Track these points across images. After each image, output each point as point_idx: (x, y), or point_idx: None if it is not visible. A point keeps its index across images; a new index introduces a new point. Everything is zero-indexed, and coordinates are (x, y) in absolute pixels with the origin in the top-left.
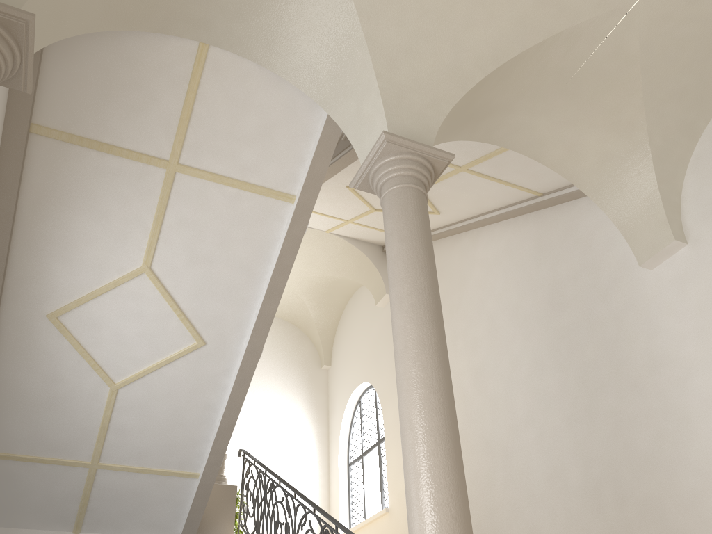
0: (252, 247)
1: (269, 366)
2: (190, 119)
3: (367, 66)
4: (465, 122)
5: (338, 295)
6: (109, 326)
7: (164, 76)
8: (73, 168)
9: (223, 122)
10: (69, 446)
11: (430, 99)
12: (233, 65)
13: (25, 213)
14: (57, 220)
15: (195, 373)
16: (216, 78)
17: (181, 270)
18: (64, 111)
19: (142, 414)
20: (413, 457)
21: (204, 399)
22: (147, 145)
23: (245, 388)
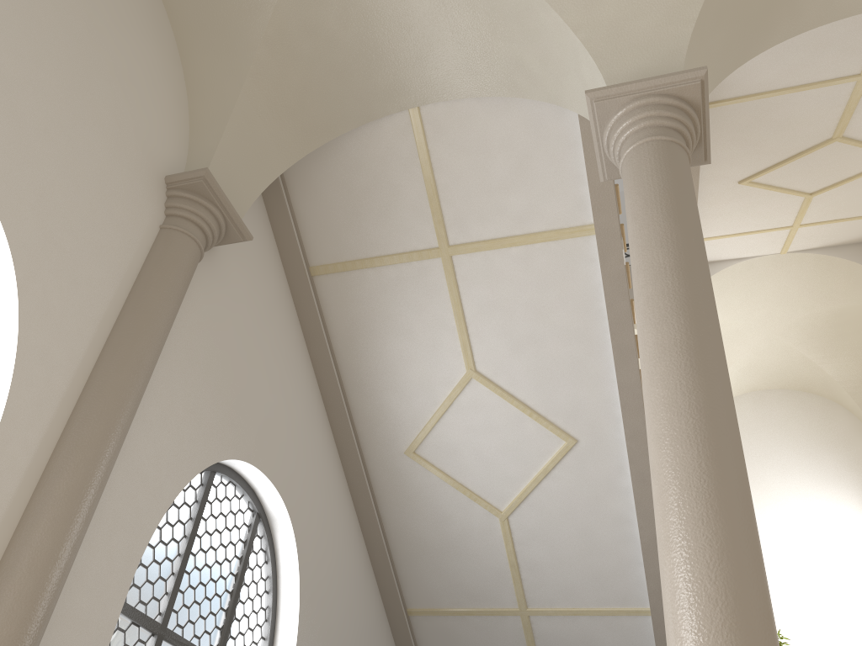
0: (574, 307)
1: (789, 457)
2: (438, 193)
3: (560, 25)
4: (767, 11)
5: (853, 332)
6: (466, 448)
7: (393, 162)
8: (360, 294)
9: (472, 179)
10: (488, 592)
11: (662, 14)
12: (452, 113)
13: (342, 354)
14: (370, 351)
15: (583, 480)
16: (442, 137)
17: (509, 362)
18: (329, 243)
19: (546, 542)
20: (657, 516)
21: (609, 511)
22: (412, 241)
23: (648, 485)
